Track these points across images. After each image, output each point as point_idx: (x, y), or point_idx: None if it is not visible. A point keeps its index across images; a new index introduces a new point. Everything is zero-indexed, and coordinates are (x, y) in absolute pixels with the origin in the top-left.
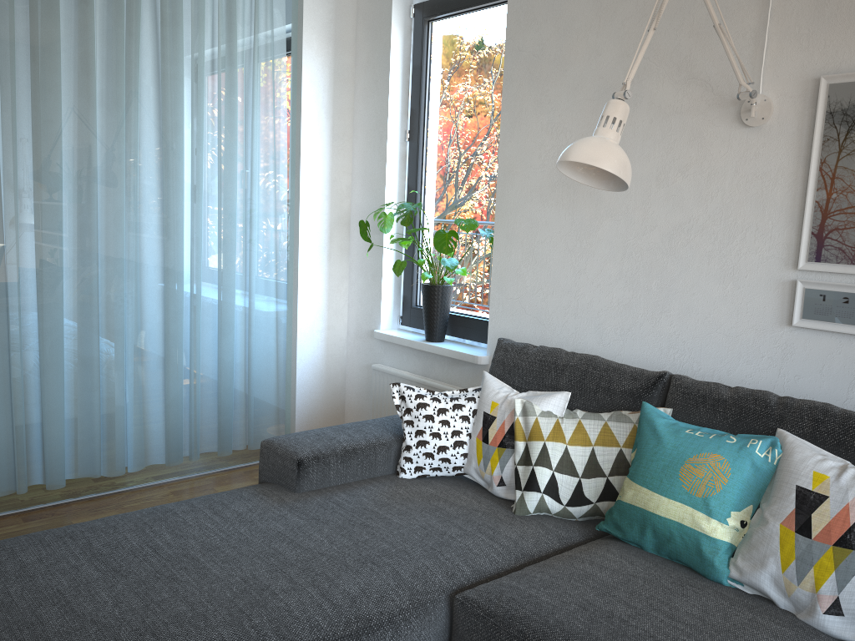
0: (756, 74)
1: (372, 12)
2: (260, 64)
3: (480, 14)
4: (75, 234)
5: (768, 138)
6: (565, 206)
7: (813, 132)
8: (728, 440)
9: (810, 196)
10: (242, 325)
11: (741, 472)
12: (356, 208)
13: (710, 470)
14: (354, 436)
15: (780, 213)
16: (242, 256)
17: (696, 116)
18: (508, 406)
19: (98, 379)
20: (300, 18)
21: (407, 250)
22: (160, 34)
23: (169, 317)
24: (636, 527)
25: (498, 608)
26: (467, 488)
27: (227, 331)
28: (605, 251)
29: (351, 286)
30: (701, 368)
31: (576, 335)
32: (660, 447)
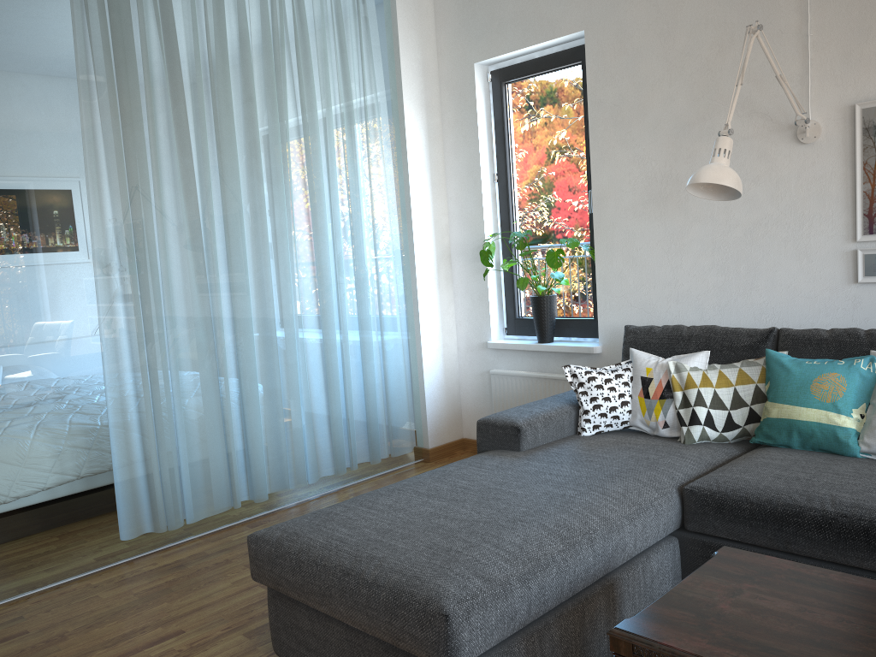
0: (805, 106)
1: (455, 81)
2: (374, 133)
3: (554, 75)
4: (261, 288)
5: (820, 151)
6: (657, 218)
7: (854, 143)
8: (838, 363)
9: (858, 188)
10: (381, 350)
11: (853, 382)
12: (456, 242)
13: (832, 383)
14: (544, 408)
15: (837, 203)
16: (376, 292)
17: (761, 140)
18: (660, 368)
19: (285, 405)
20: (399, 92)
21: (506, 272)
22: (305, 119)
23: (330, 349)
24: (784, 433)
25: (719, 487)
26: (636, 435)
27: (371, 357)
28: (697, 248)
29: (457, 309)
30: (790, 325)
31: (679, 316)
32: (790, 376)
